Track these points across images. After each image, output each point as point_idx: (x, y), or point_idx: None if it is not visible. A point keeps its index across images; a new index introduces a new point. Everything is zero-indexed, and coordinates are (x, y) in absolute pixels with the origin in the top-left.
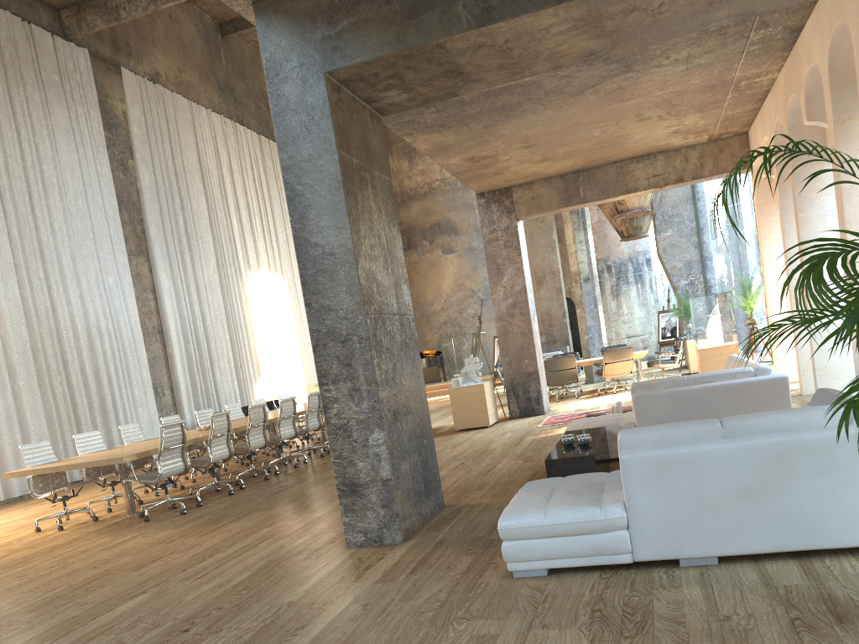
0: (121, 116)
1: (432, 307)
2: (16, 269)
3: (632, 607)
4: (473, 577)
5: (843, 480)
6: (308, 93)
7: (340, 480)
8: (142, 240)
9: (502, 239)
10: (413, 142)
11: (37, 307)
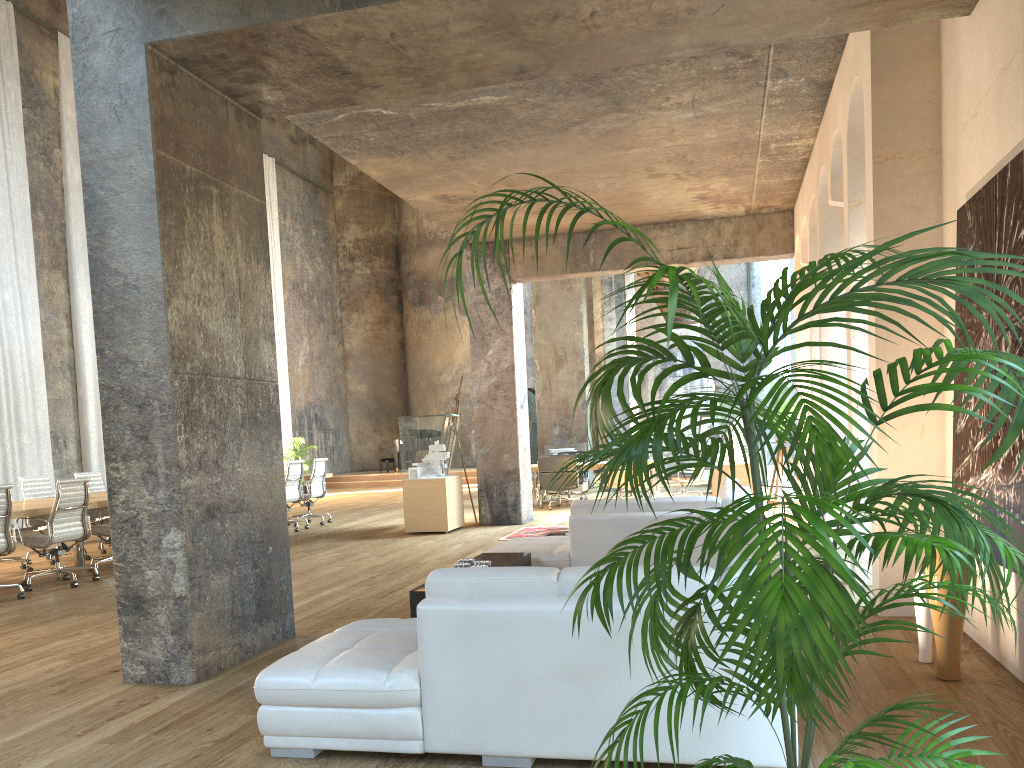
0: (51, 93)
1: (441, 377)
2: None
3: None
4: (225, 749)
5: None
6: (122, 68)
7: (122, 590)
8: (60, 250)
9: (491, 303)
10: (359, 166)
11: None
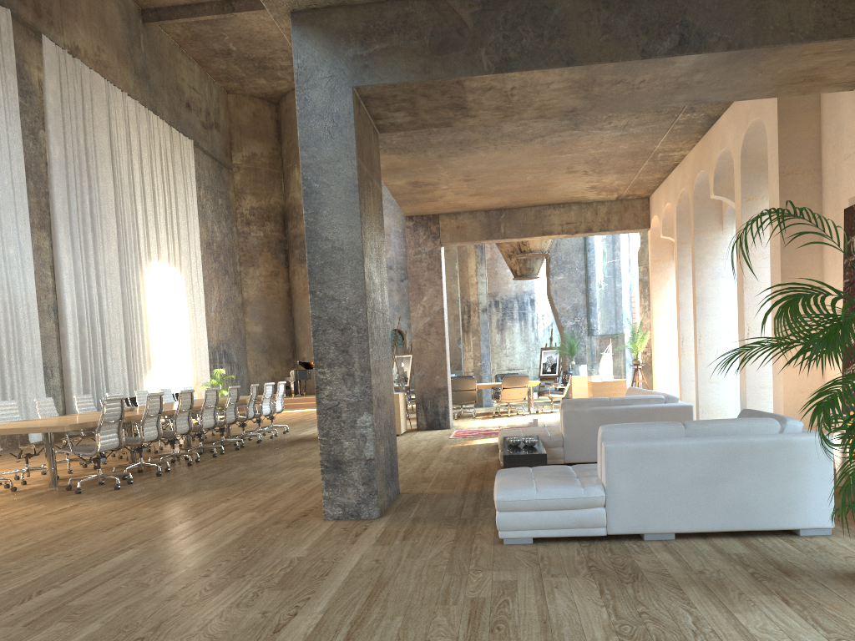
0: (36, 84)
1: None
2: None
3: (620, 564)
4: (466, 543)
5: (776, 475)
6: (335, 102)
7: (325, 456)
8: (45, 214)
9: (425, 261)
10: None
11: None
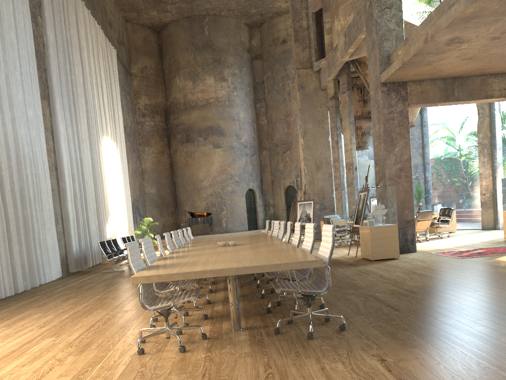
0: None
1: (202, 183)
2: None
3: None
4: None
5: None
6: None
7: None
8: (45, 87)
9: (396, 119)
10: (475, 1)
11: None
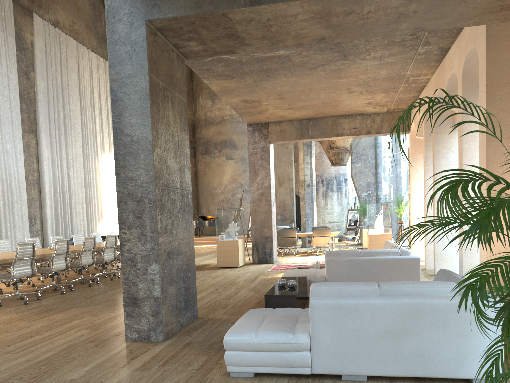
0: (29, 43)
1: (216, 190)
2: None
3: None
4: (203, 372)
5: (453, 332)
6: (133, 32)
7: (126, 294)
8: (33, 123)
9: (259, 153)
10: (209, 84)
11: None
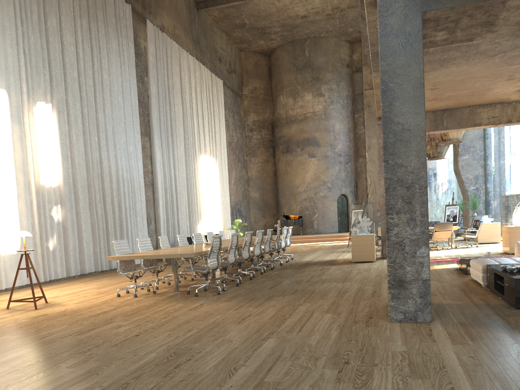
0: (143, 49)
1: (298, 189)
2: (83, 134)
3: None
4: None
5: None
6: (407, 24)
7: (392, 277)
8: (147, 126)
9: None
10: (374, 77)
11: (92, 159)
